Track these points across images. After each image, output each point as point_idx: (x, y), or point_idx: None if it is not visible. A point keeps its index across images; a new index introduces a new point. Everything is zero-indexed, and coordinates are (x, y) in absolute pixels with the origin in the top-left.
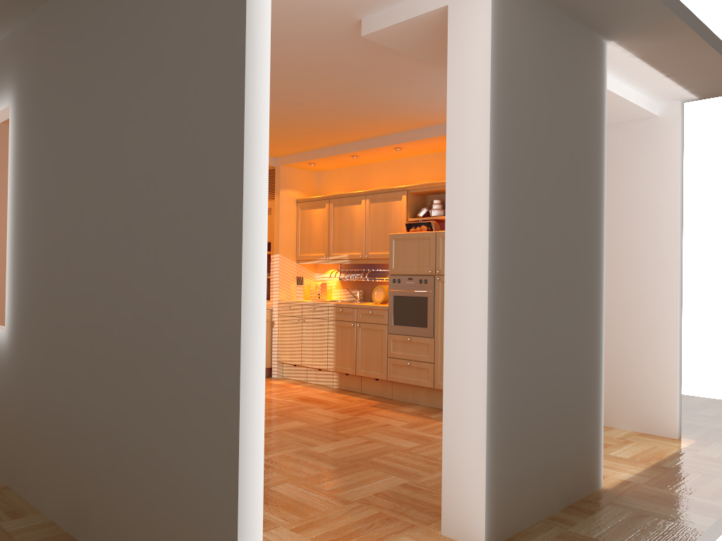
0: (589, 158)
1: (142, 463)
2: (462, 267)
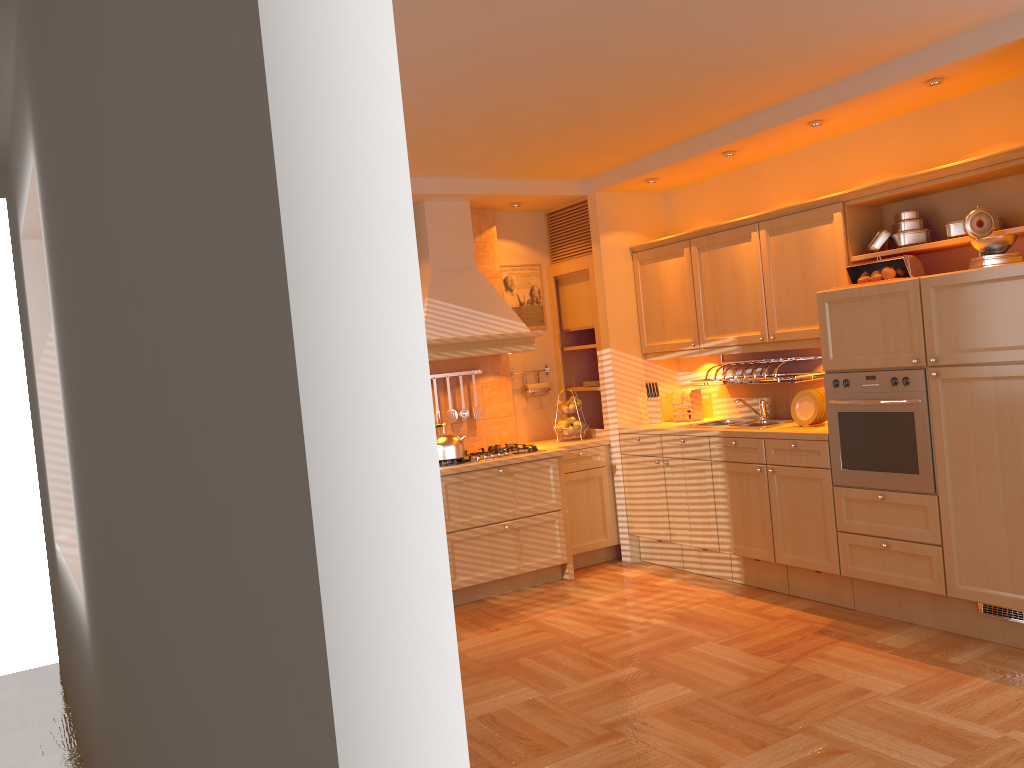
0: None
1: None
2: None
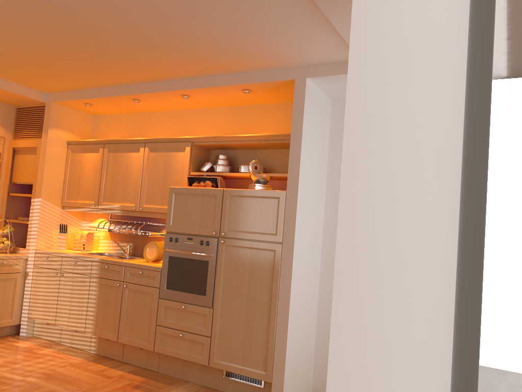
0: (489, 105)
1: None
2: (380, 281)
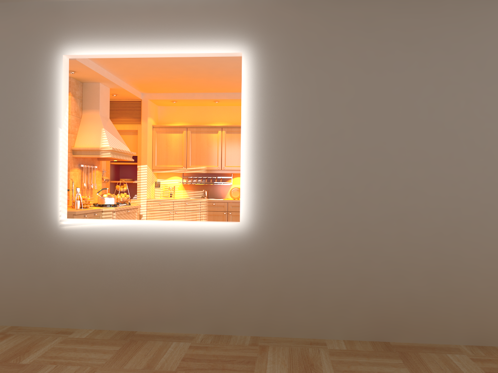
0: None
1: (471, 280)
2: None
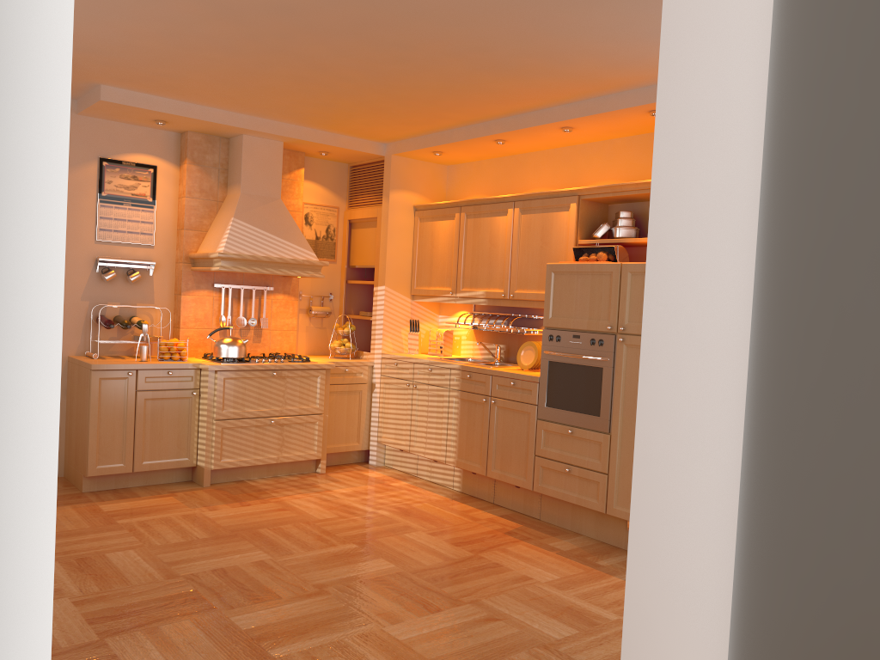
0: None
1: None
2: (681, 366)
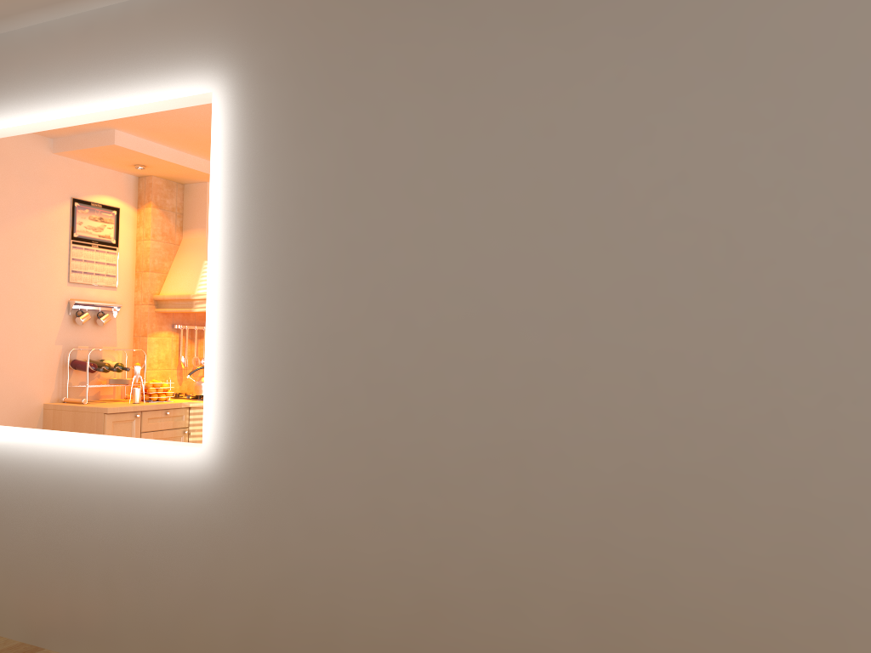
0: None
1: (698, 644)
2: None
